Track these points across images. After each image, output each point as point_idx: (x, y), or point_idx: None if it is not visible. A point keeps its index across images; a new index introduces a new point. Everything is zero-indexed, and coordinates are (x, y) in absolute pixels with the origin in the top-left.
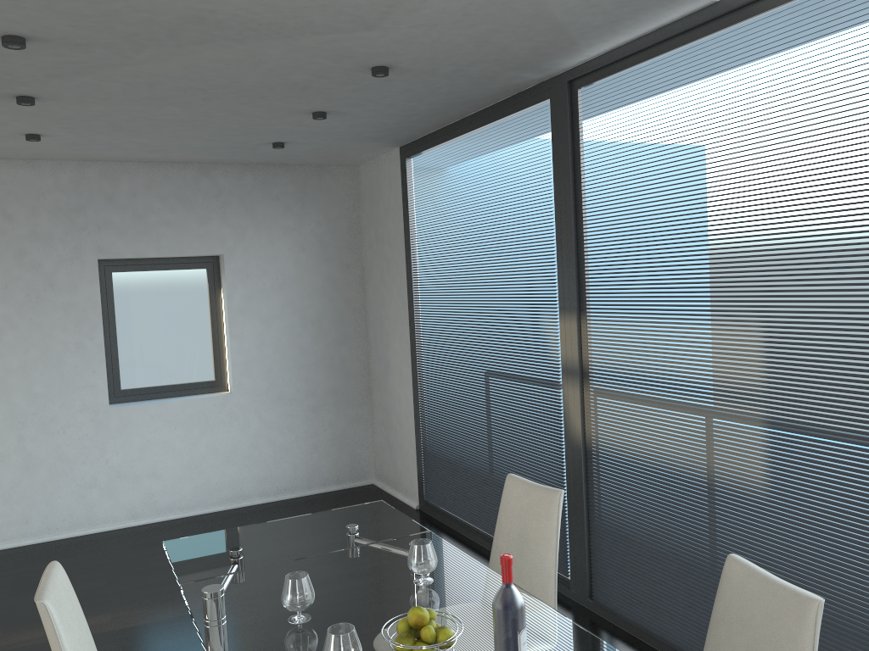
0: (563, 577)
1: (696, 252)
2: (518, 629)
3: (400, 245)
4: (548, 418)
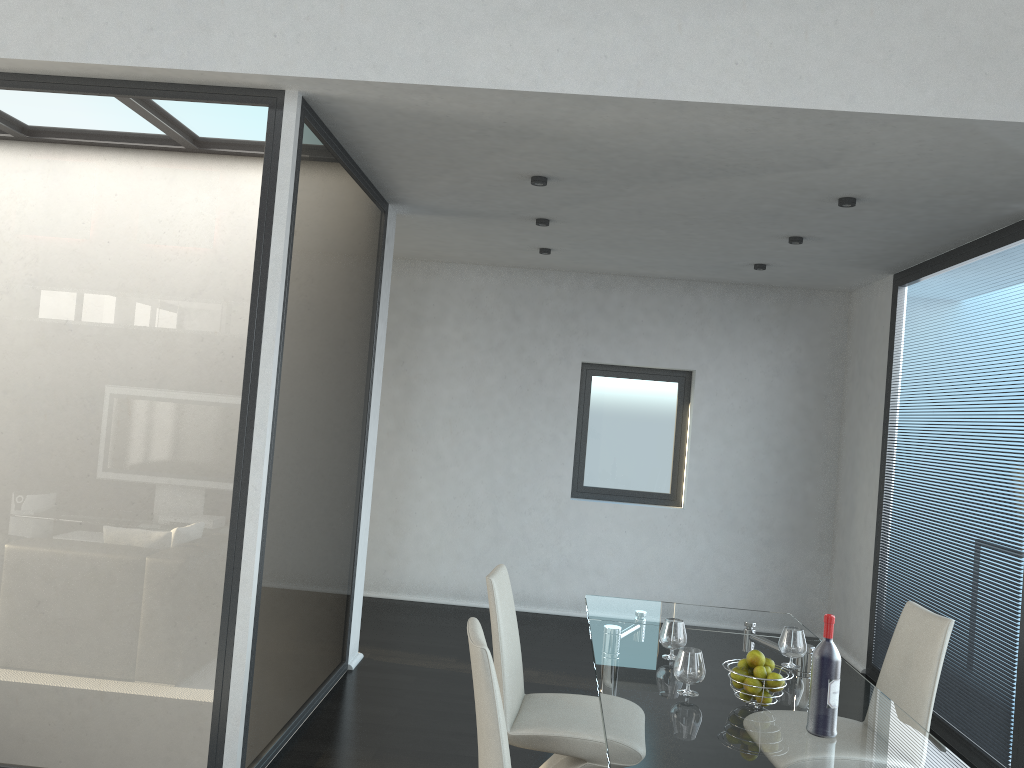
0: (1003, 767)
1: None
2: (829, 677)
3: (882, 379)
4: (1006, 581)
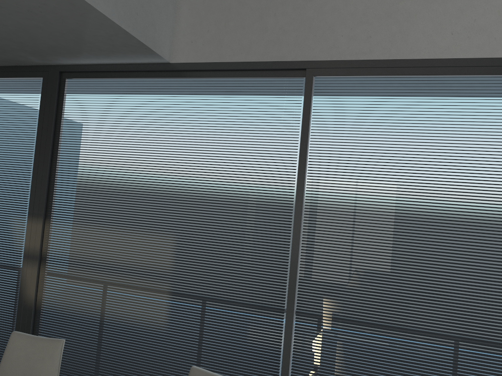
0: None
1: (138, 192)
2: None
3: None
4: (5, 288)
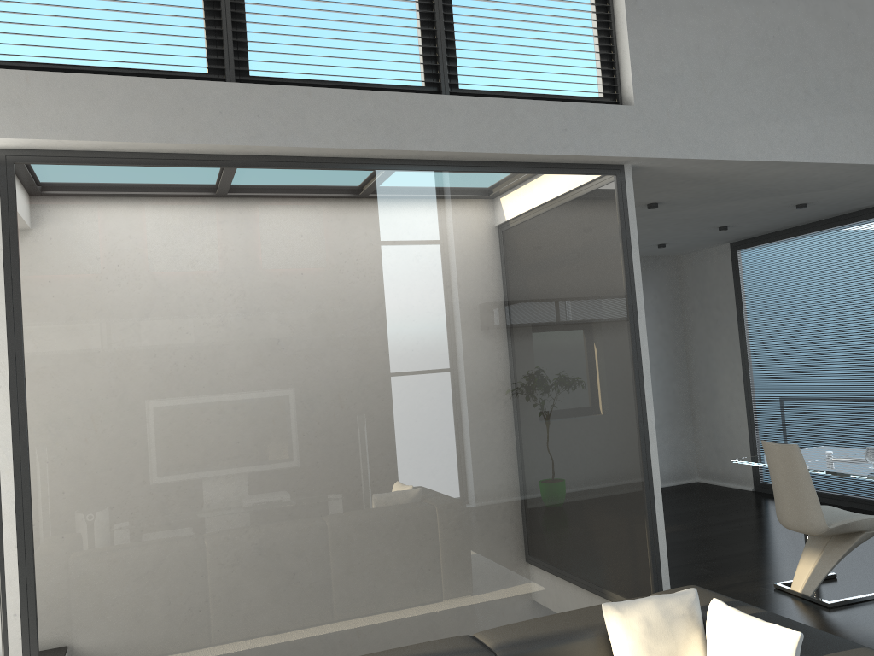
0: None
1: None
2: None
3: (731, 308)
4: None
